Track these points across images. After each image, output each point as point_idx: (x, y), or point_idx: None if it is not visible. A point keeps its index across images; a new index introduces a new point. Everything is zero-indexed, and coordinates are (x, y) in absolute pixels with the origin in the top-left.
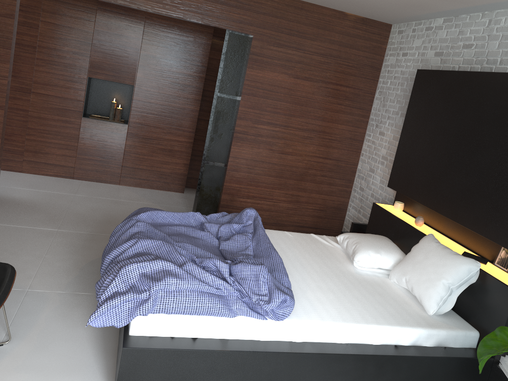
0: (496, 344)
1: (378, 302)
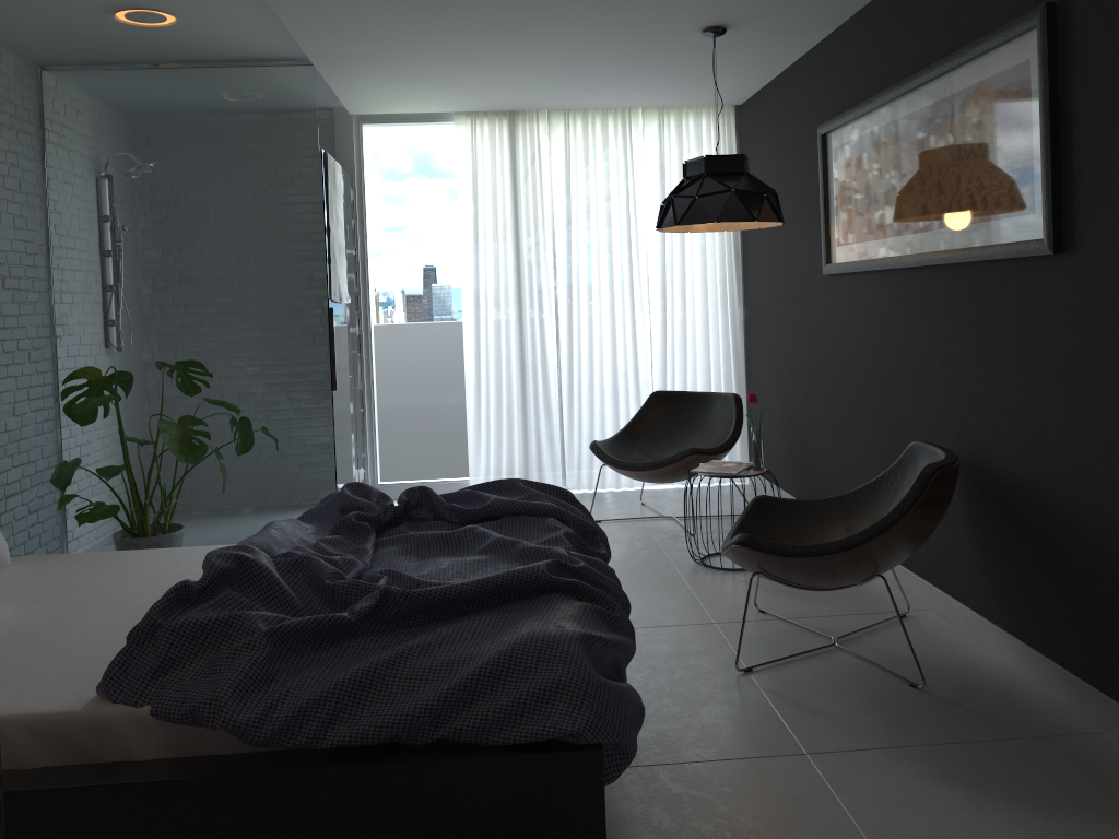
0: (175, 437)
1: (84, 571)
